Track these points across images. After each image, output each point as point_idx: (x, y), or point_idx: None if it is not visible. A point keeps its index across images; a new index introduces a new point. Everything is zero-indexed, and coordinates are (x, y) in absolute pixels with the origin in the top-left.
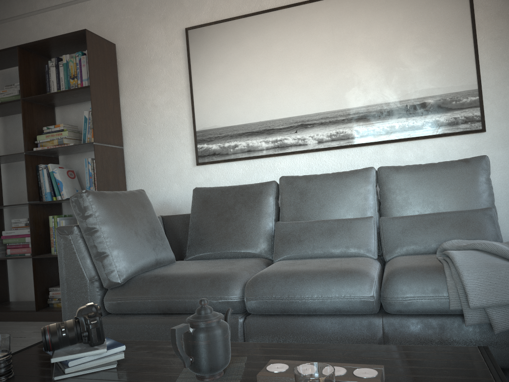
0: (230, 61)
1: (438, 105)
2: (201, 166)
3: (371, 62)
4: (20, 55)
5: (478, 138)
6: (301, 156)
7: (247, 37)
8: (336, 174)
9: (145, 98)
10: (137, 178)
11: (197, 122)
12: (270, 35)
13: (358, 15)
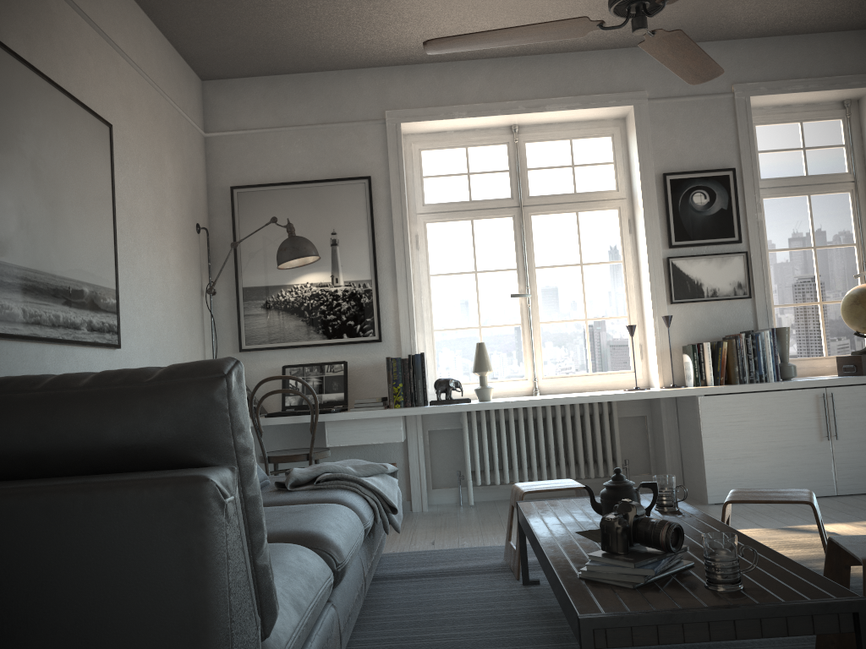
0: None
1: (92, 298)
2: None
3: (41, 198)
4: None
5: (113, 355)
6: None
7: None
8: None
9: None
10: None
11: None
12: None
13: (29, 108)
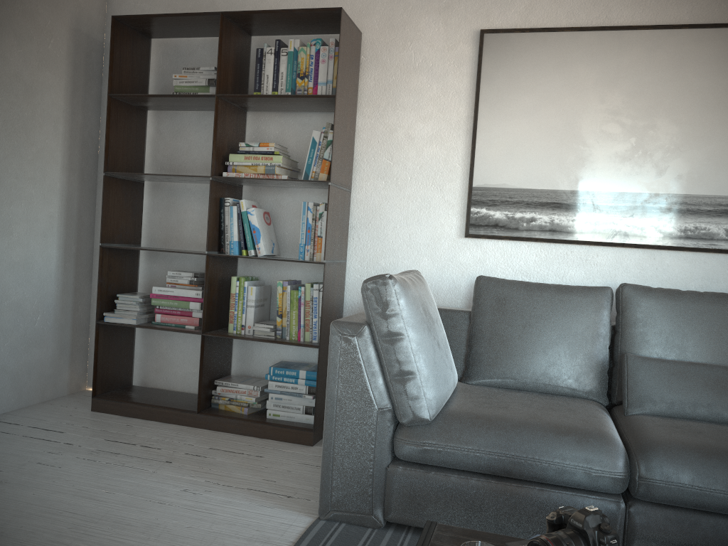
0: (545, 93)
1: None
2: (470, 239)
3: None
4: (223, 28)
5: None
6: (632, 252)
7: (578, 62)
8: (714, 296)
9: (396, 123)
10: (364, 240)
11: (476, 174)
12: (616, 65)
13: None
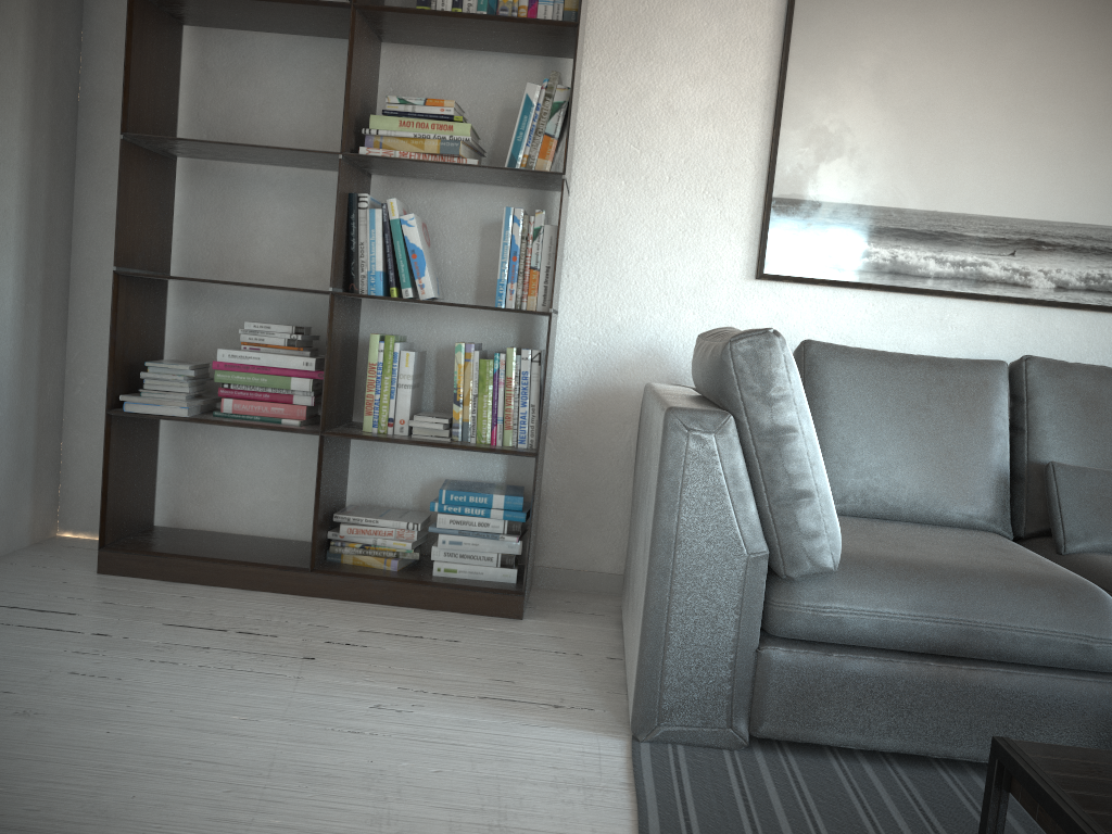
0: (894, 52)
1: None
2: (763, 282)
3: None
4: None
5: None
6: (1008, 309)
7: (947, 6)
8: None
9: (648, 84)
10: (588, 278)
11: (780, 177)
12: (1003, 16)
13: None
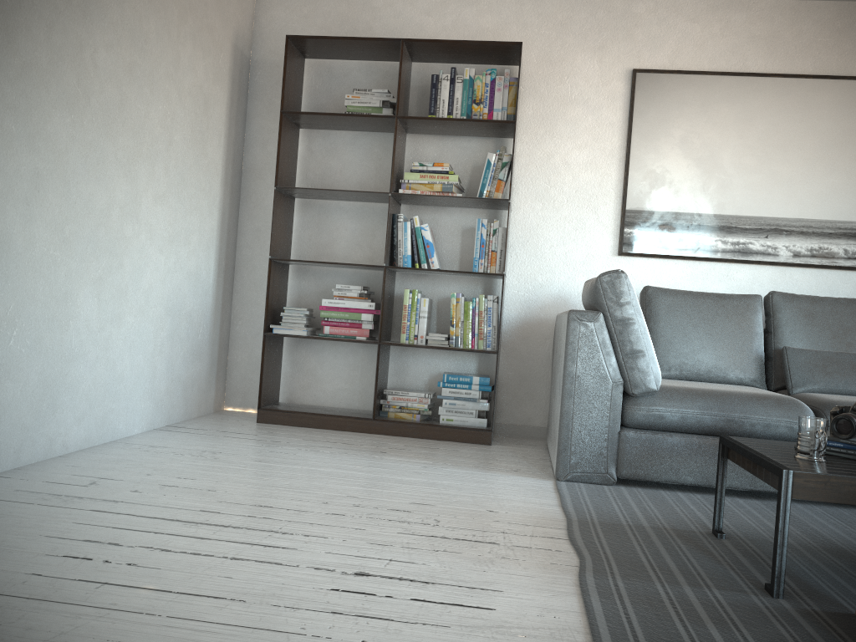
0: (691, 128)
1: None
2: (623, 257)
3: None
4: (402, 54)
5: None
6: (766, 268)
7: (720, 102)
8: (847, 300)
9: (553, 150)
10: (522, 257)
11: (629, 198)
12: (752, 106)
13: None
